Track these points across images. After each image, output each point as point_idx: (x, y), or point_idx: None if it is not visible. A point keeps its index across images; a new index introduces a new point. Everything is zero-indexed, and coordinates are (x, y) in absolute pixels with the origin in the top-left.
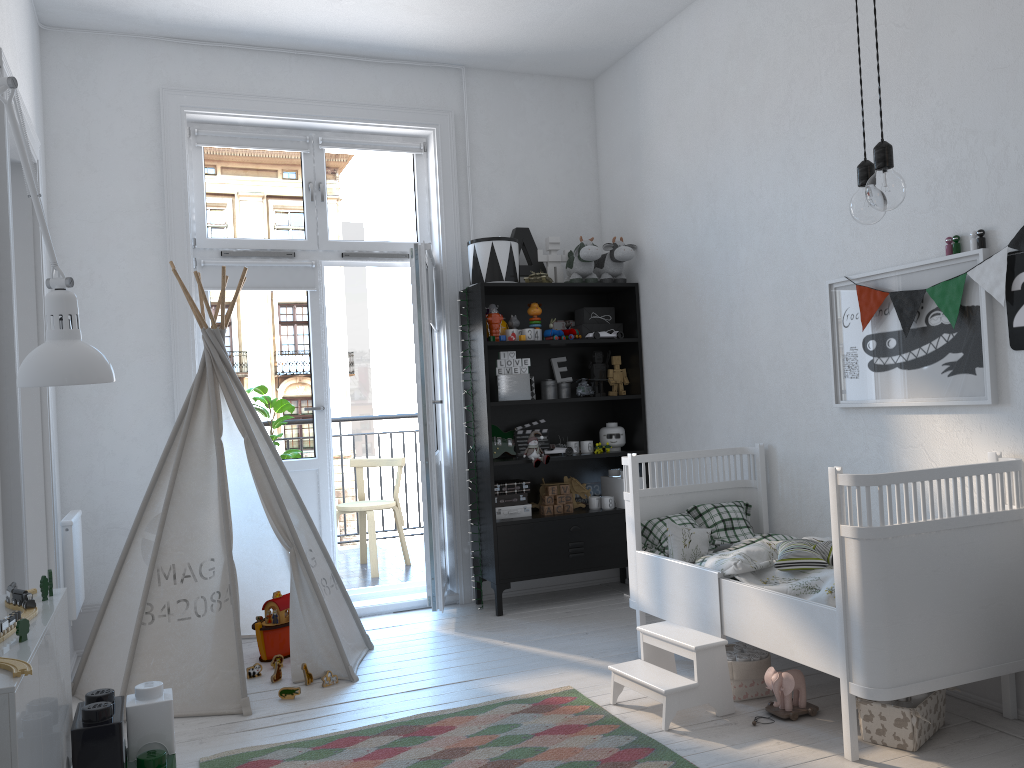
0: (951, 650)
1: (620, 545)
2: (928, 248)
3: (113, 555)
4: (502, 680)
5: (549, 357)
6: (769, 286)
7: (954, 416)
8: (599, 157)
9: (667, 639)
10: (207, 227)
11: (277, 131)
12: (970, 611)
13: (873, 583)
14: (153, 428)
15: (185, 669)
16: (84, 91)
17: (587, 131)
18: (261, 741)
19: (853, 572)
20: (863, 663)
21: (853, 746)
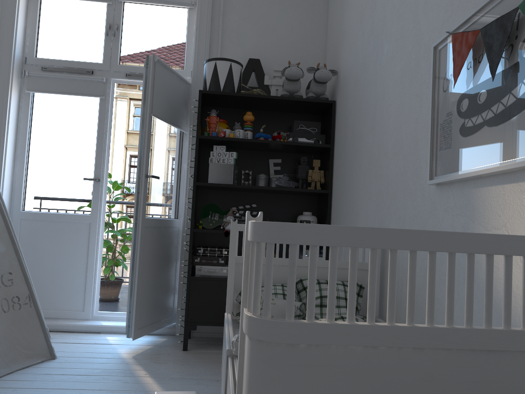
0: None
1: None
2: None
3: None
4: None
5: (268, 158)
6: (398, 72)
7: None
8: (328, 12)
9: None
10: (36, 50)
11: None
12: None
13: None
14: None
15: None
16: None
17: None
18: None
19: None
20: None
21: None
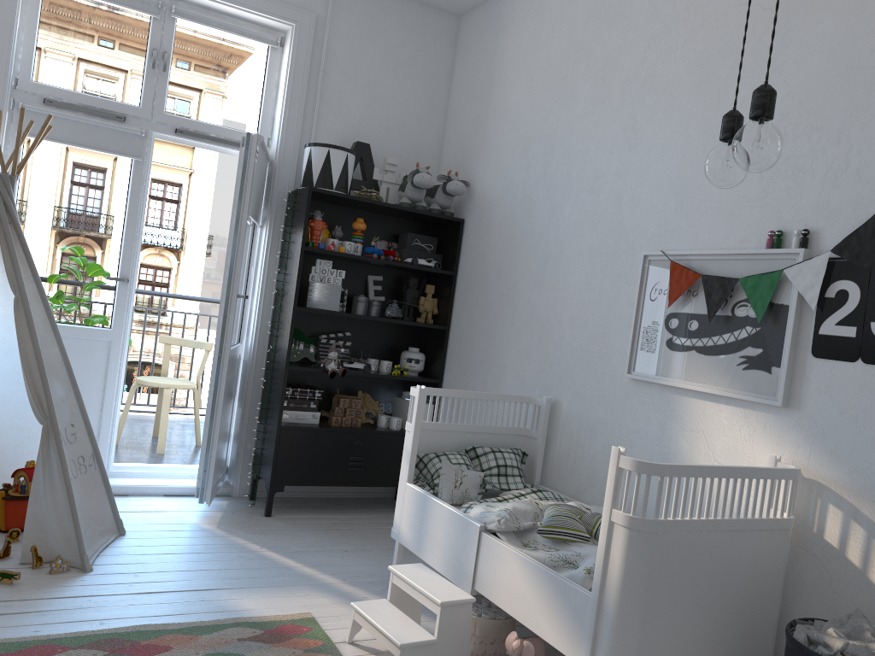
0: (697, 654)
1: (399, 466)
2: (749, 238)
3: None
4: (243, 594)
5: (366, 274)
6: (586, 246)
7: (741, 410)
8: (451, 92)
9: (415, 586)
10: (33, 70)
11: None
12: (723, 616)
13: (635, 577)
14: None
15: None
16: None
17: (445, 64)
18: None
19: (616, 561)
20: None
21: None
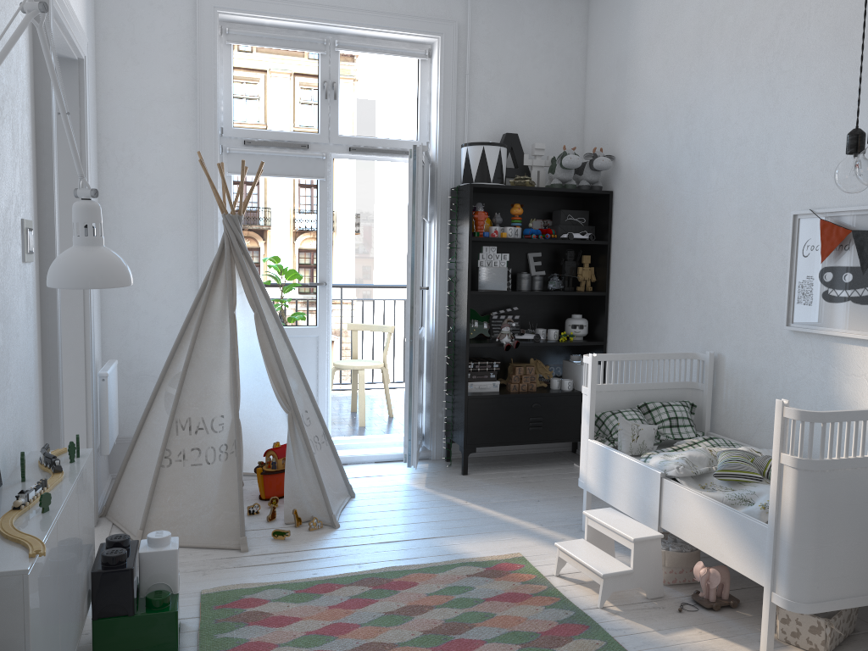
0: None
1: (574, 423)
2: None
3: (143, 398)
4: (461, 540)
5: (526, 252)
6: (735, 209)
7: None
8: (588, 70)
9: (609, 527)
10: (233, 118)
11: (298, 33)
12: None
13: (806, 510)
14: (180, 293)
15: (195, 507)
16: None
17: (579, 45)
18: (253, 579)
19: (788, 497)
20: (787, 578)
21: (769, 647)
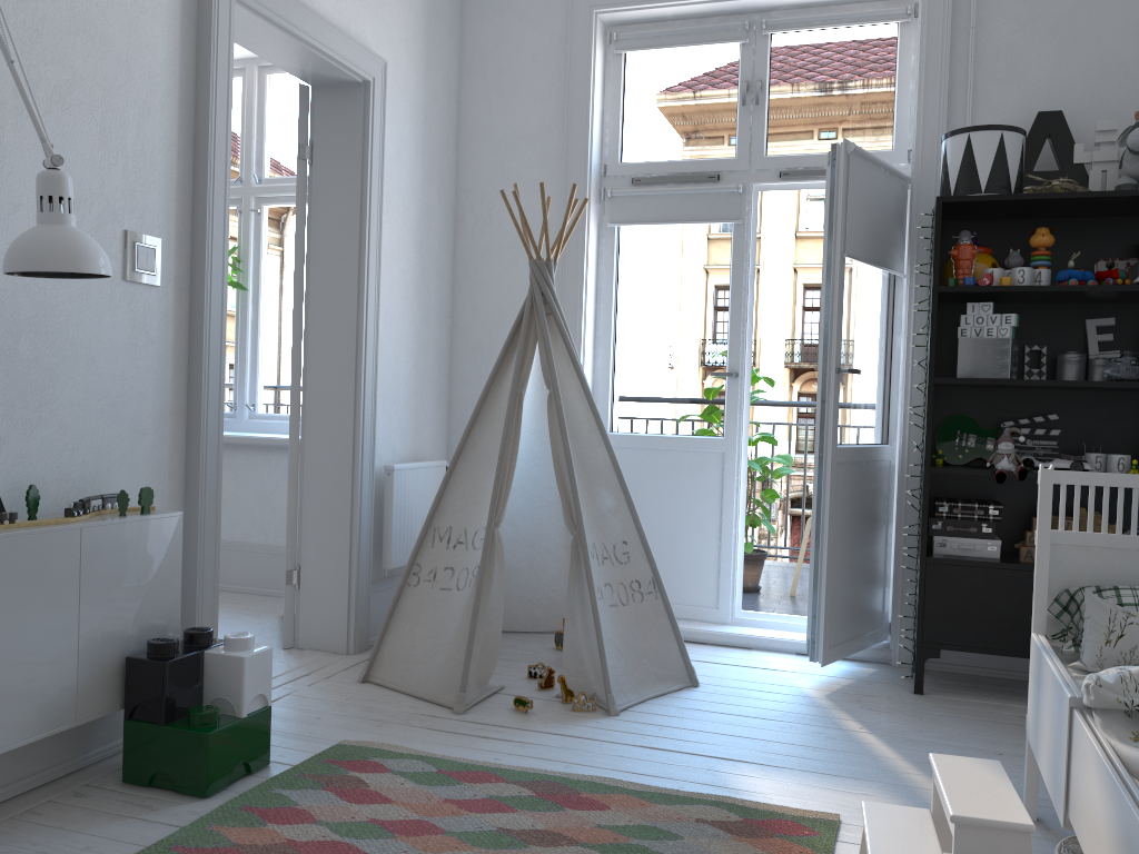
0: None
1: None
2: None
3: None
4: (770, 774)
5: (1083, 318)
6: None
7: None
8: None
9: (939, 788)
10: (621, 150)
11: (711, 21)
12: None
13: None
14: None
15: (431, 644)
16: (499, 7)
17: None
18: (419, 744)
19: None
20: None
21: None
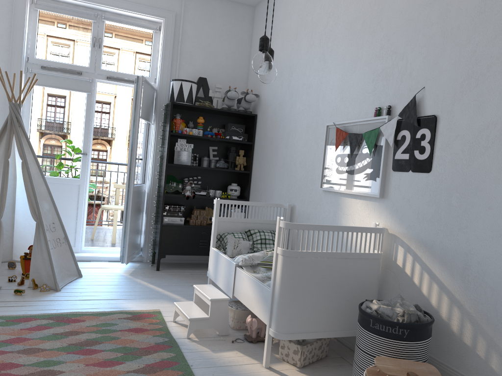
0: (325, 319)
1: None
2: (368, 112)
3: None
4: (130, 301)
5: (208, 146)
6: (305, 123)
7: (365, 201)
8: (251, 47)
9: (202, 293)
10: (36, 52)
11: (80, 8)
12: (340, 301)
13: (286, 279)
14: None
15: None
16: None
17: (247, 33)
18: None
19: (278, 272)
20: (275, 319)
21: (267, 360)
